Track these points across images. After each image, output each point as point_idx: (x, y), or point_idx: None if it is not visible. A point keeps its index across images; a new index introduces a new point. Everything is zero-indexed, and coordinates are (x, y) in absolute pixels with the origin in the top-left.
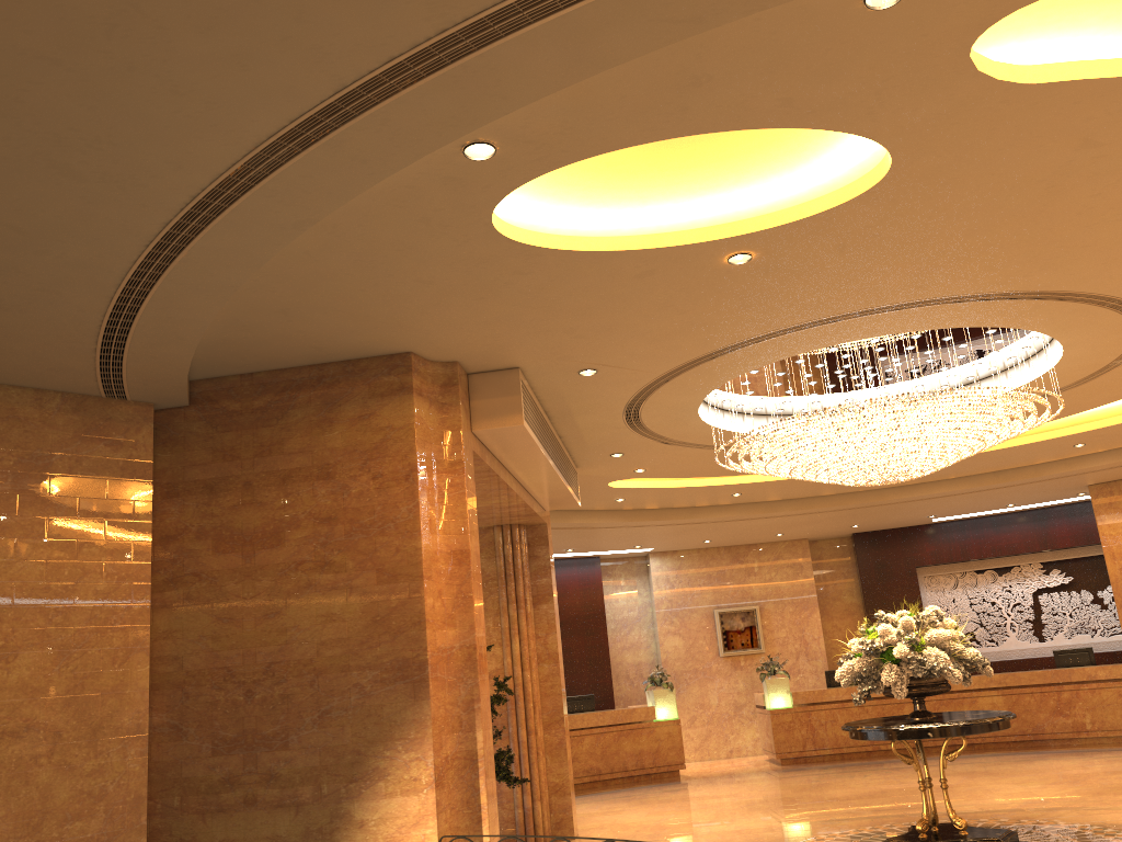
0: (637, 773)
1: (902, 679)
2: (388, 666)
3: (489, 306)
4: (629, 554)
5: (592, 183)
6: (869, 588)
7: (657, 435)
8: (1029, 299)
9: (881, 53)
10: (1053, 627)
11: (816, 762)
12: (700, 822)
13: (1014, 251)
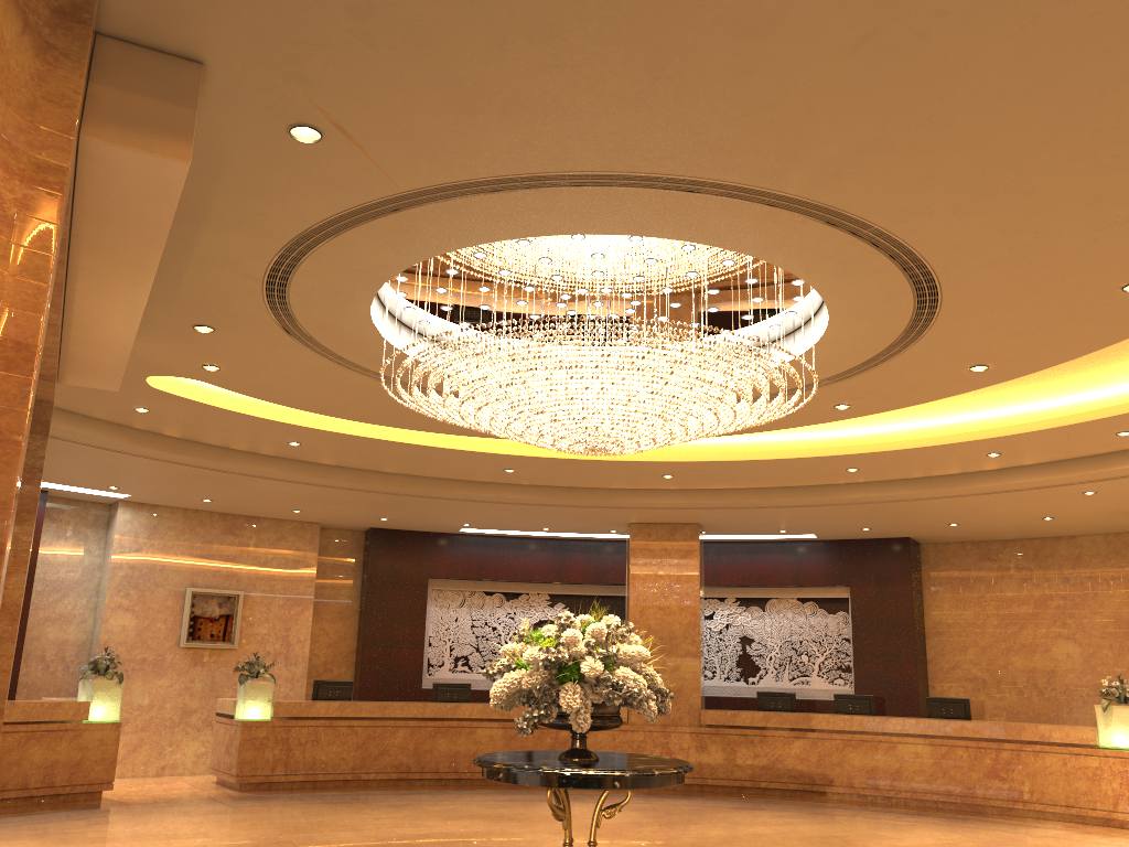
0: (41, 793)
1: (585, 705)
2: None
3: None
4: (92, 496)
5: None
6: (375, 592)
7: (289, 313)
8: (884, 255)
9: None
10: None
11: (284, 790)
12: None
13: (976, 163)
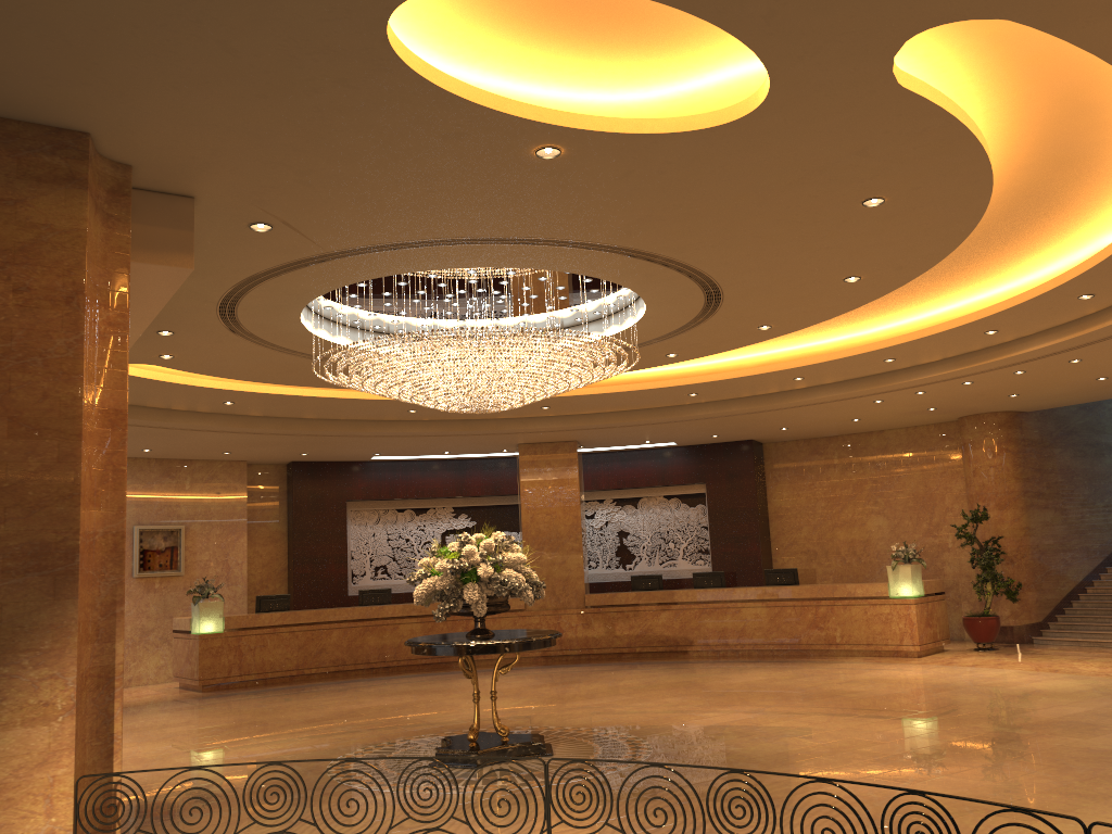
0: None
1: (482, 597)
2: (17, 551)
3: (259, 110)
4: None
5: (463, 12)
6: (300, 517)
7: (236, 320)
8: (674, 270)
9: (872, 7)
10: None
11: (240, 688)
12: (188, 752)
13: (718, 224)
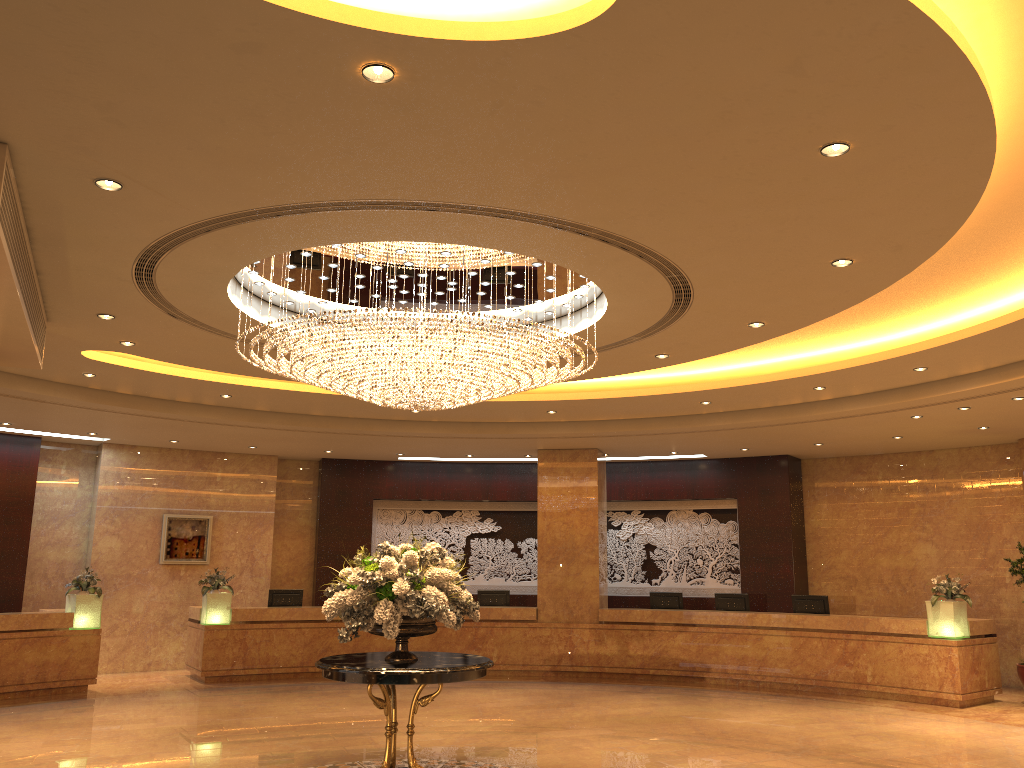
0: (35, 687)
1: (395, 617)
2: None
3: None
4: (79, 440)
5: None
6: (327, 513)
7: (167, 303)
8: (617, 247)
9: None
10: (477, 569)
11: (242, 681)
12: (113, 758)
13: (644, 183)
